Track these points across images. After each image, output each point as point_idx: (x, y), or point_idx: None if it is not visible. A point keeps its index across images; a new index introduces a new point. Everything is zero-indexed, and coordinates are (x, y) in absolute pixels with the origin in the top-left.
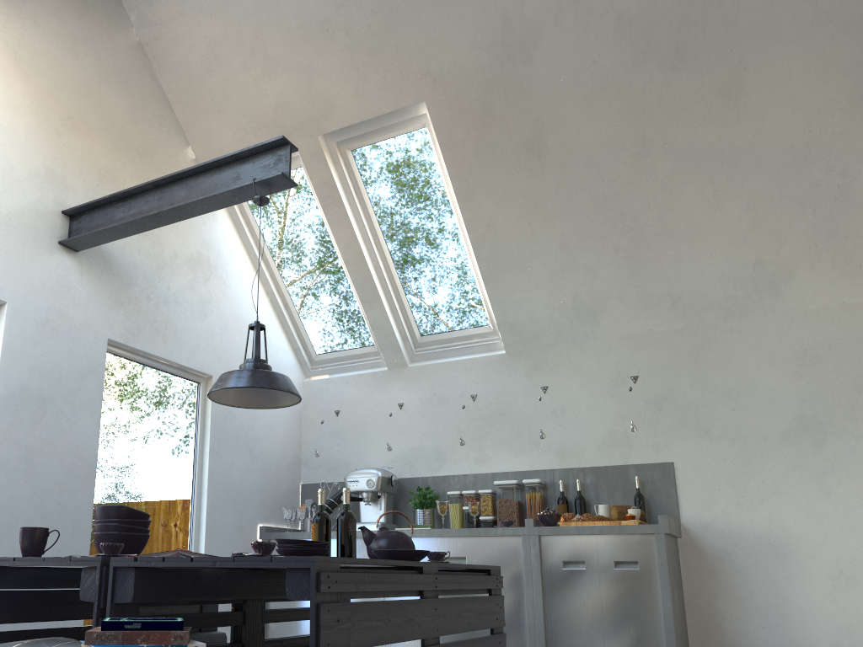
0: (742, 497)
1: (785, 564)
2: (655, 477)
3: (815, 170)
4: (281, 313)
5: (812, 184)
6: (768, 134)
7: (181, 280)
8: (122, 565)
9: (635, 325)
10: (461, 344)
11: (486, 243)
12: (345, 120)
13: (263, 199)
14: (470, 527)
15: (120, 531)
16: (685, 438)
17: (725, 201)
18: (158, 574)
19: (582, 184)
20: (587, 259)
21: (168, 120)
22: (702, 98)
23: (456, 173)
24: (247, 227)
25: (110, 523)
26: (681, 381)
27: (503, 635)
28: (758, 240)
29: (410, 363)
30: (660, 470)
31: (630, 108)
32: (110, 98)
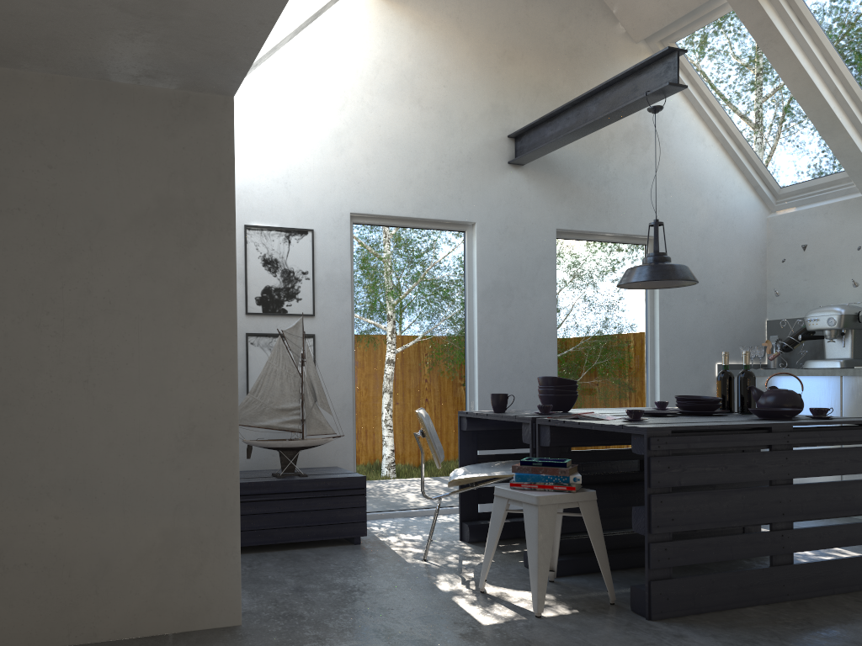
0: None
1: None
2: None
3: None
4: (734, 155)
5: None
6: None
7: (619, 158)
8: (542, 423)
9: None
10: None
11: None
12: None
13: (655, 108)
14: None
15: (554, 394)
16: None
17: None
18: (567, 428)
19: None
20: None
21: (594, 8)
22: None
23: None
24: (687, 81)
25: (547, 389)
26: None
27: None
28: None
29: None
30: None
31: None
32: (537, 15)
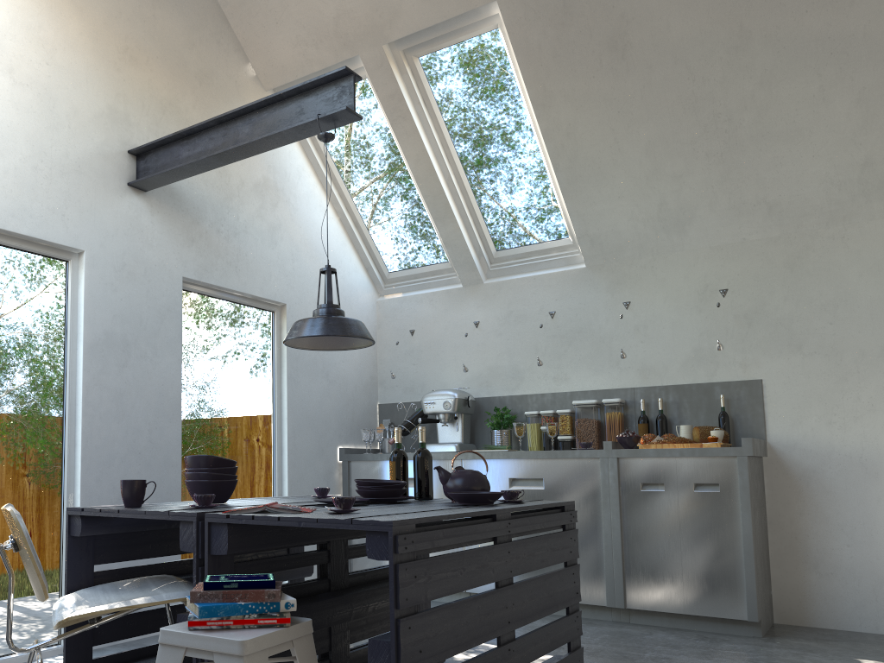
0: (834, 415)
1: (876, 483)
2: (741, 395)
3: None
4: (351, 232)
5: None
6: None
7: (249, 209)
8: (216, 521)
9: (727, 234)
10: (539, 259)
11: (565, 152)
12: (411, 26)
13: (328, 135)
14: (548, 447)
15: (210, 479)
16: (776, 354)
17: (832, 97)
18: (249, 527)
19: (671, 85)
20: (675, 165)
21: (225, 38)
22: None
23: (532, 78)
24: (313, 145)
25: (201, 472)
26: (774, 293)
27: (577, 566)
28: (869, 138)
29: (486, 279)
30: (747, 388)
31: None
32: (166, 21)
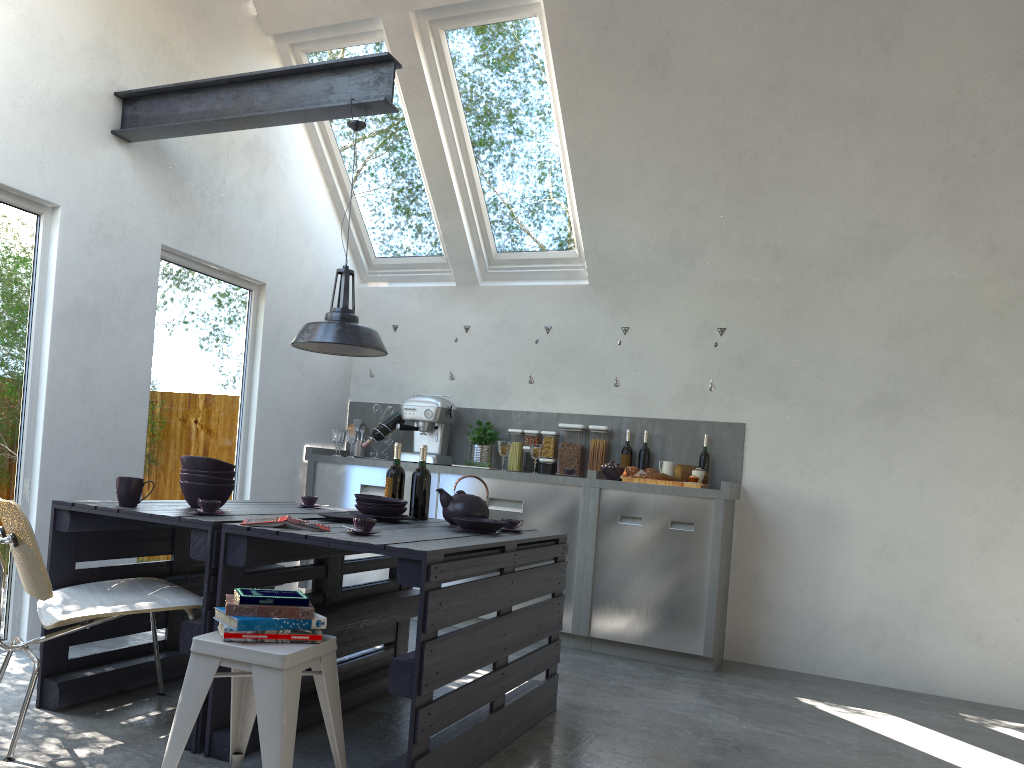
0: (806, 466)
1: (834, 535)
2: (724, 436)
3: (955, 135)
4: (340, 208)
5: (948, 149)
6: (915, 88)
7: (237, 172)
8: (235, 533)
9: (733, 273)
10: (541, 268)
11: (587, 163)
12: None
13: (360, 124)
14: (528, 468)
15: (209, 483)
16: (762, 400)
17: (853, 154)
18: (265, 540)
19: (704, 114)
20: (695, 196)
21: None
22: (853, 36)
23: (565, 79)
24: None
25: (200, 475)
26: (769, 339)
27: (562, 597)
28: (880, 201)
29: (482, 281)
30: (730, 430)
31: (773, 35)
32: None
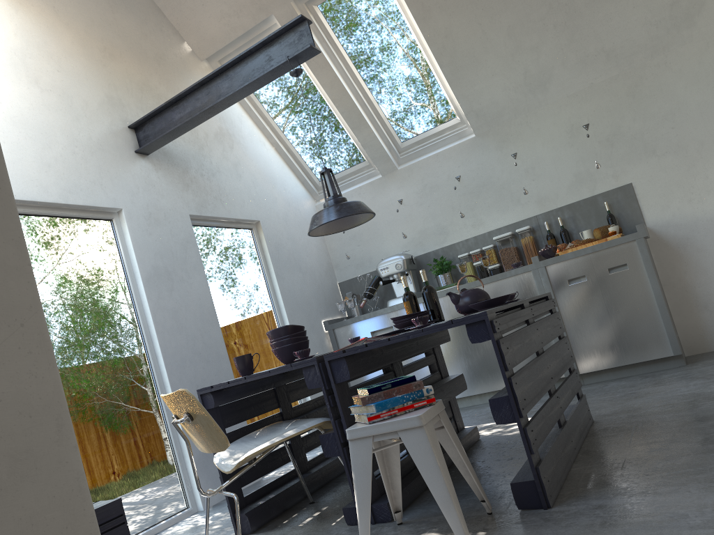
0: (691, 194)
1: None
2: (619, 198)
3: None
4: (286, 157)
5: None
6: None
7: (217, 154)
8: (335, 358)
9: (578, 83)
10: (436, 140)
11: (446, 51)
12: None
13: (298, 71)
14: (483, 277)
15: (293, 342)
16: (637, 162)
17: None
18: (355, 357)
19: None
20: (532, 40)
21: (164, 26)
22: None
23: None
24: None
25: (285, 339)
26: (625, 117)
27: (566, 338)
28: None
29: (398, 166)
30: (622, 192)
31: None
32: (123, 21)
